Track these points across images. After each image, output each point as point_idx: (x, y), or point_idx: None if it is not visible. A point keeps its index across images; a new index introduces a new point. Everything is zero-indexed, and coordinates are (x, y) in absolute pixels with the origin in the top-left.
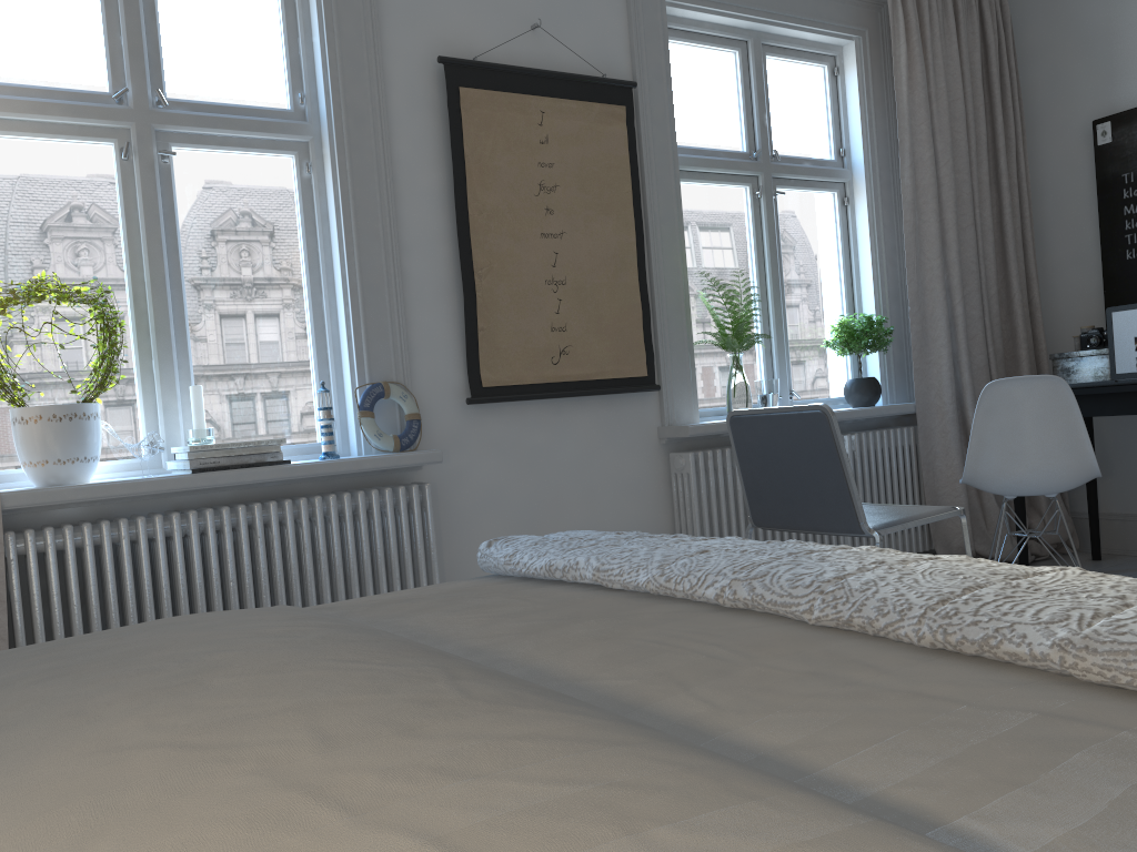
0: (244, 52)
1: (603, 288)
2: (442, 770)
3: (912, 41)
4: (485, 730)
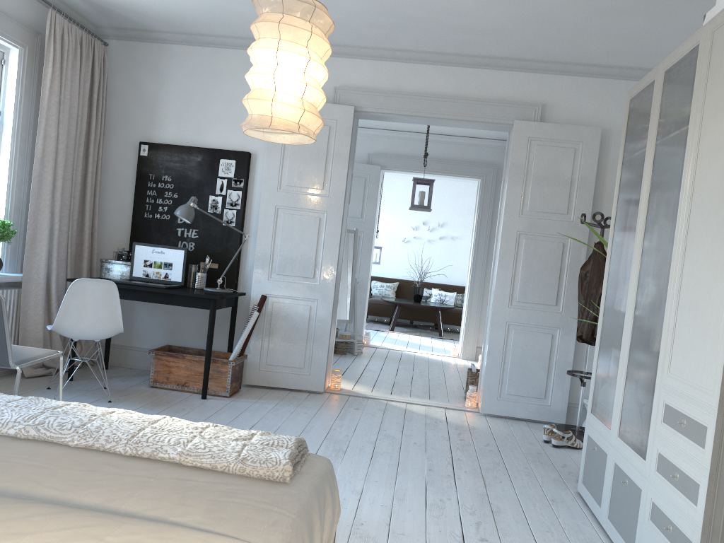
0: None
1: None
2: (15, 533)
3: (56, 66)
4: (11, 516)
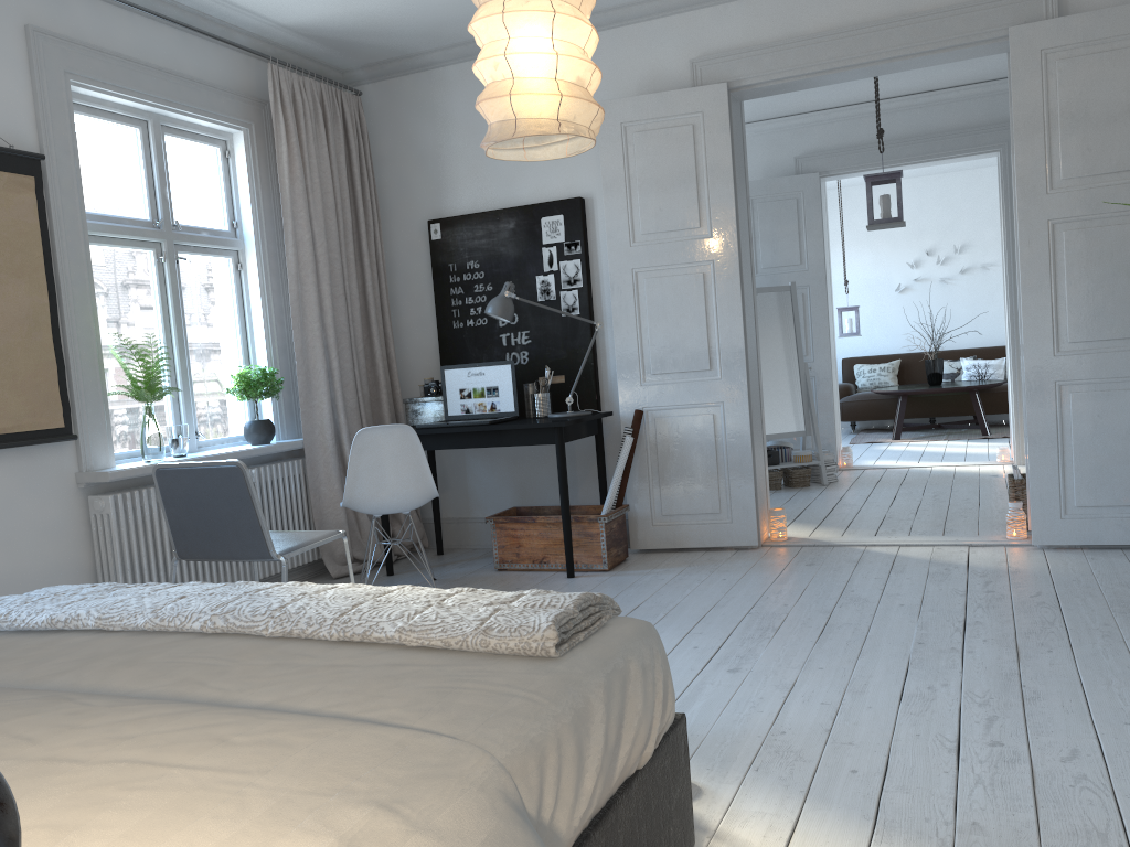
0: None
1: (18, 347)
2: (115, 737)
3: (292, 142)
4: (122, 717)
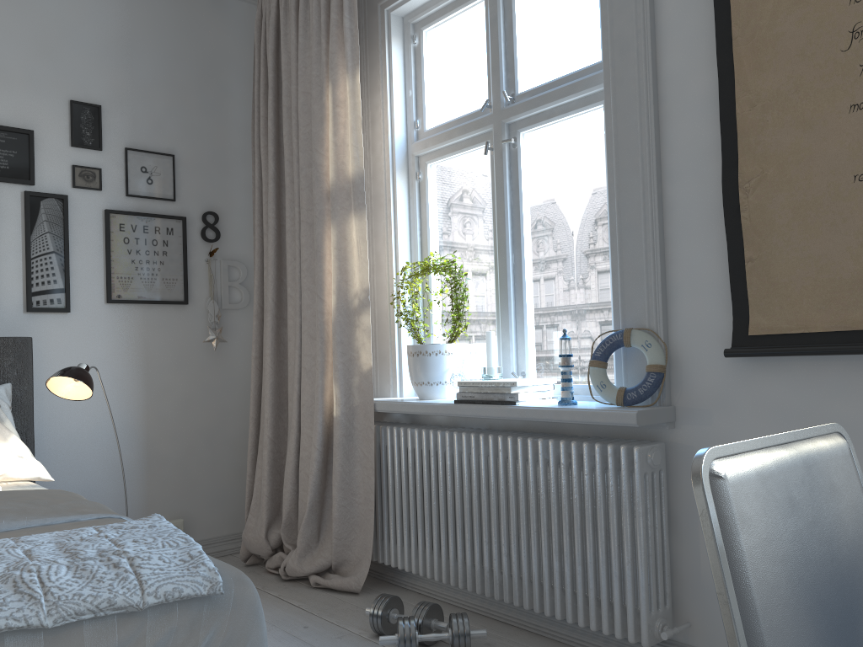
0: (573, 24)
1: None
2: None
3: None
4: None
